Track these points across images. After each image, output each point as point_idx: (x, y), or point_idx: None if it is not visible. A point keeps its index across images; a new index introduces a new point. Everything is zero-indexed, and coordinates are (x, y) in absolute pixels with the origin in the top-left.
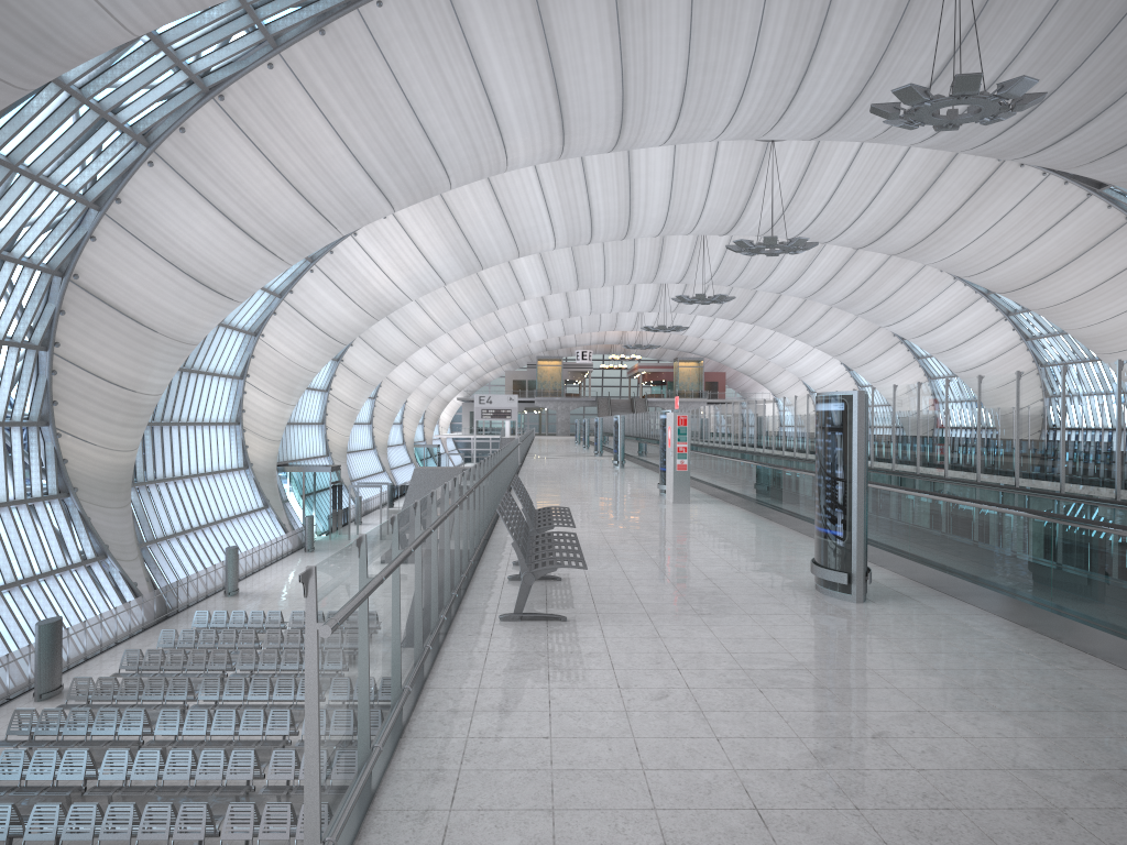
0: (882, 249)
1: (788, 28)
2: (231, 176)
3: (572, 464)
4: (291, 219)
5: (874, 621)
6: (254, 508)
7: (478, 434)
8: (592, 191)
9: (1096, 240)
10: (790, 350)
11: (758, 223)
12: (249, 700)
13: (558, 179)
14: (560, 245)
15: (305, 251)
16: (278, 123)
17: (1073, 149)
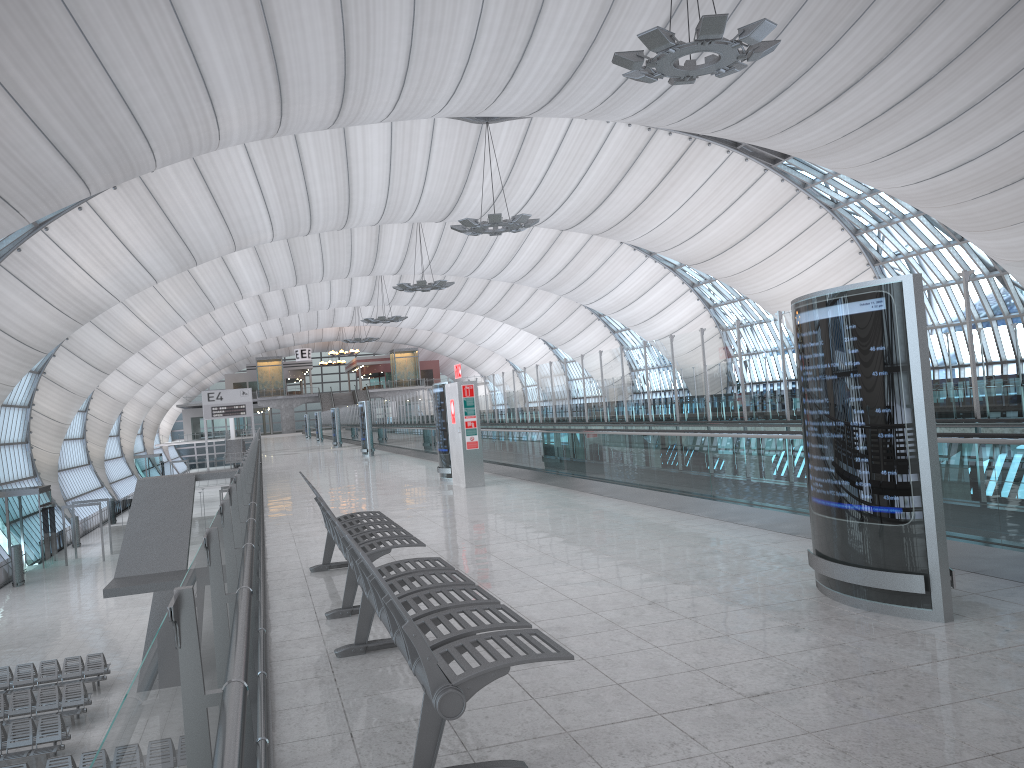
0: (588, 228)
1: None
2: None
3: (317, 458)
4: None
5: None
6: None
7: (201, 439)
8: (310, 178)
9: (773, 211)
10: (499, 334)
11: (475, 207)
12: None
13: (273, 165)
14: (279, 237)
15: None
16: None
17: (769, 118)
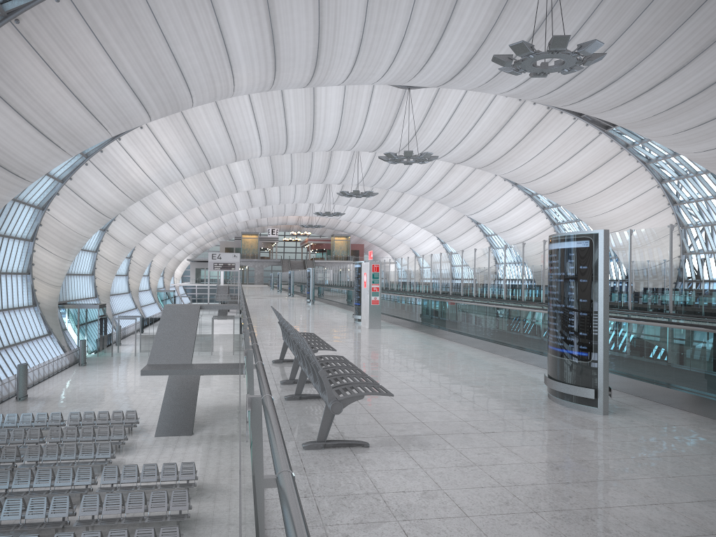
0: (472, 164)
1: (432, 4)
2: (25, 84)
3: (277, 302)
4: (72, 120)
5: (642, 434)
6: (41, 335)
7: (201, 283)
8: (288, 117)
9: (603, 162)
10: (406, 230)
11: (396, 144)
12: (34, 486)
13: (265, 107)
14: (265, 154)
15: (82, 146)
16: (63, 45)
17: (601, 100)
